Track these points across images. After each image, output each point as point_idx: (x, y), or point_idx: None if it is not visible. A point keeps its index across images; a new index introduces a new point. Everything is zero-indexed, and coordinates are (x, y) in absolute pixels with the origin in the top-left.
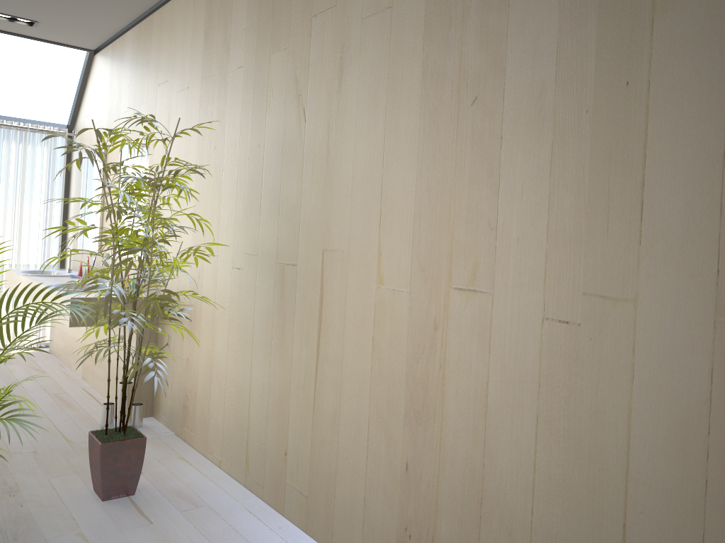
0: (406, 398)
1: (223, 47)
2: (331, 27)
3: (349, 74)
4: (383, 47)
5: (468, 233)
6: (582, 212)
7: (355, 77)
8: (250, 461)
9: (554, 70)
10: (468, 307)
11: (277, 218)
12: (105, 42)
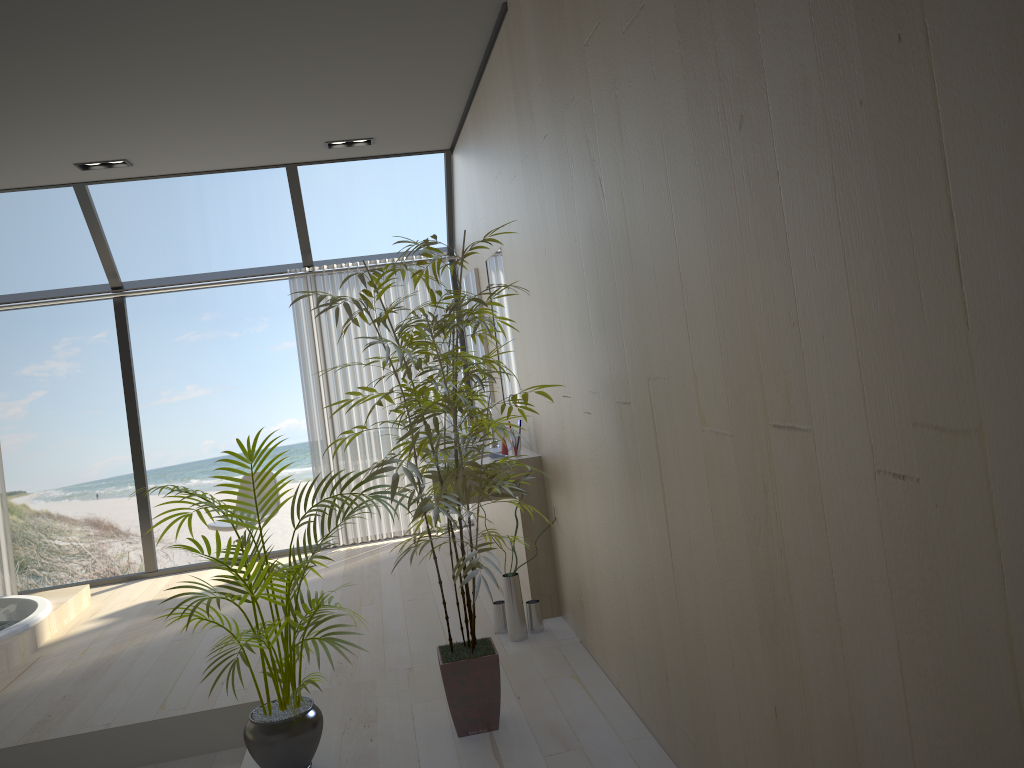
0: (756, 603)
1: (529, 114)
2: (601, 54)
3: (626, 117)
4: (647, 67)
5: (771, 336)
6: (887, 280)
7: (632, 120)
8: (641, 685)
9: (812, 44)
10: (792, 457)
11: (605, 338)
12: (454, 136)
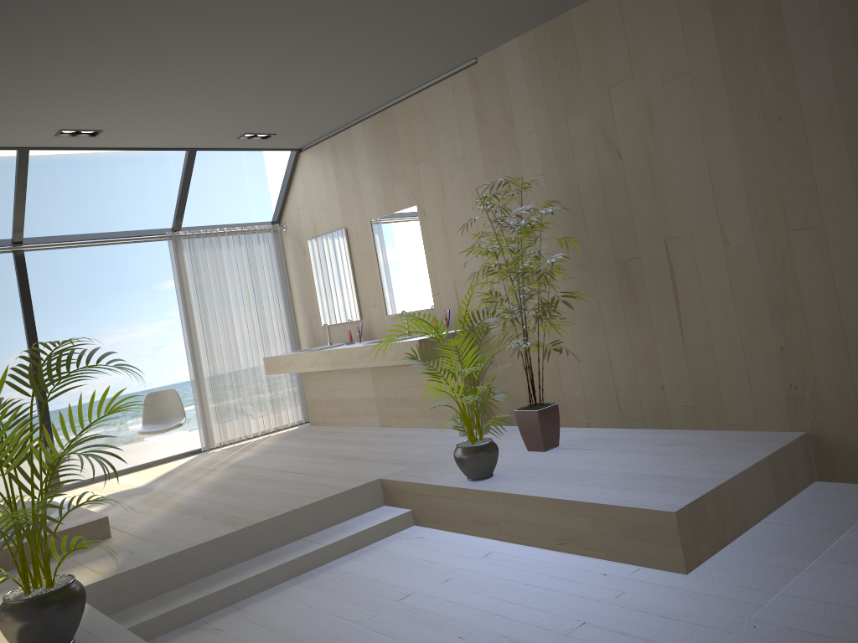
0: (769, 308)
1: (504, 121)
2: (632, 92)
3: (659, 120)
4: (688, 98)
5: (794, 196)
6: None
7: (666, 121)
8: (623, 408)
9: (835, 93)
10: (806, 238)
11: (607, 230)
12: (317, 139)
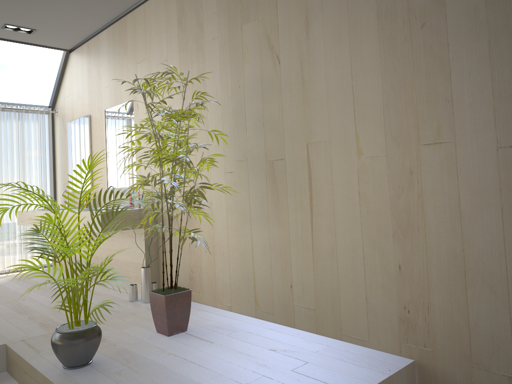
0: (392, 223)
1: (197, 28)
2: None
3: (314, 27)
4: (341, 5)
5: (429, 108)
6: None
7: (320, 28)
8: (258, 299)
9: None
10: (436, 154)
11: (262, 131)
12: (80, 42)
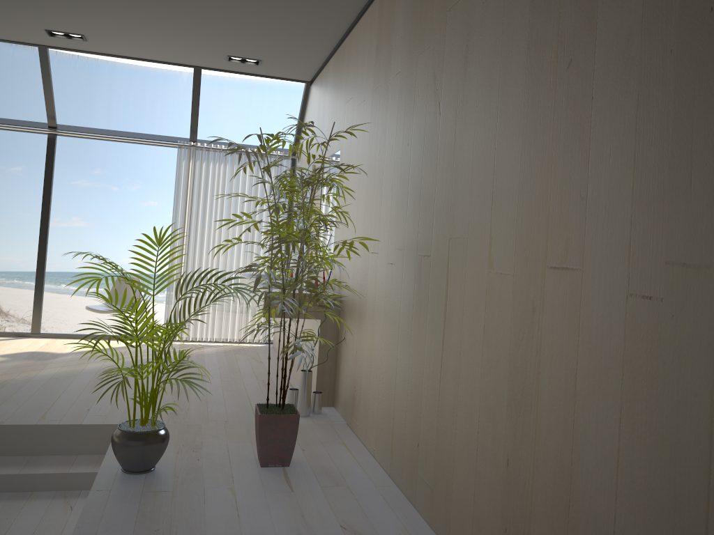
0: (508, 388)
1: (387, 58)
2: (460, 17)
3: (472, 60)
4: (498, 26)
5: (562, 207)
6: (666, 168)
7: (477, 62)
8: (393, 451)
9: (640, 12)
10: (561, 288)
11: (418, 211)
12: (316, 72)
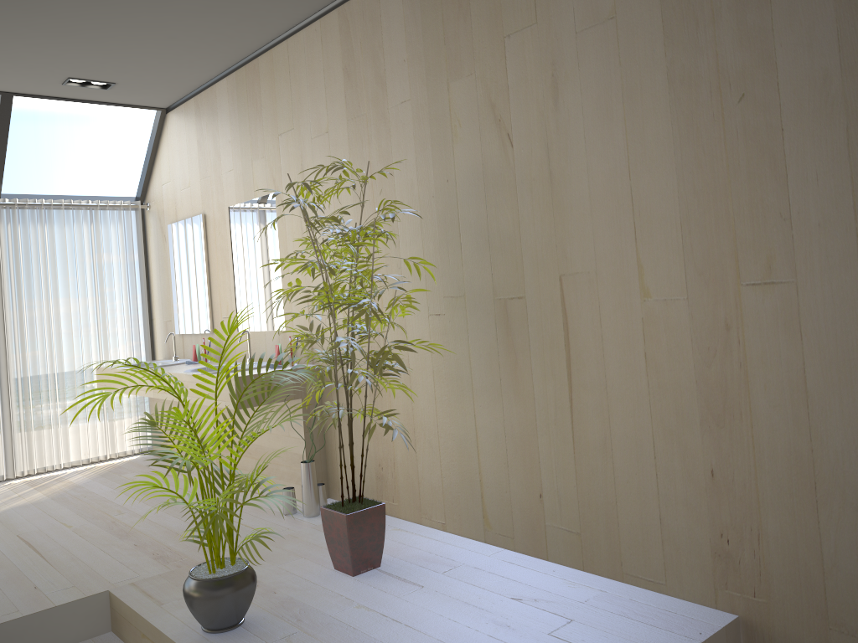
0: (699, 405)
1: (375, 83)
2: (533, 45)
3: (567, 91)
4: (610, 58)
5: (754, 228)
6: None
7: (576, 93)
8: (489, 514)
9: (836, 57)
10: (766, 300)
11: (487, 252)
12: (183, 97)
